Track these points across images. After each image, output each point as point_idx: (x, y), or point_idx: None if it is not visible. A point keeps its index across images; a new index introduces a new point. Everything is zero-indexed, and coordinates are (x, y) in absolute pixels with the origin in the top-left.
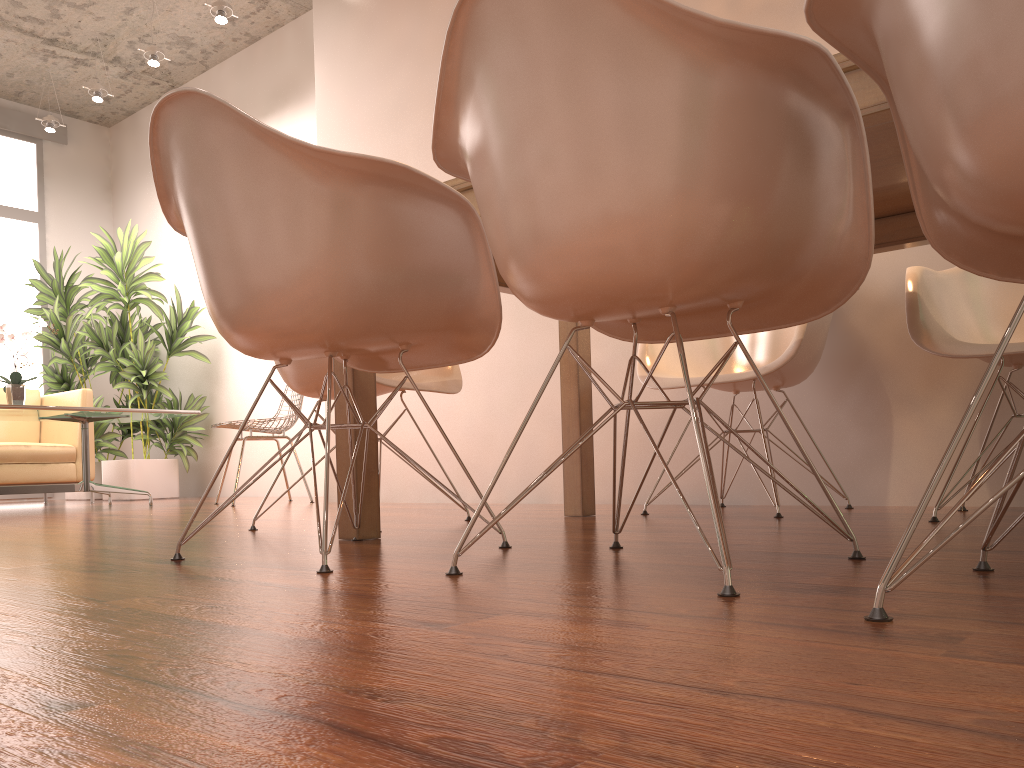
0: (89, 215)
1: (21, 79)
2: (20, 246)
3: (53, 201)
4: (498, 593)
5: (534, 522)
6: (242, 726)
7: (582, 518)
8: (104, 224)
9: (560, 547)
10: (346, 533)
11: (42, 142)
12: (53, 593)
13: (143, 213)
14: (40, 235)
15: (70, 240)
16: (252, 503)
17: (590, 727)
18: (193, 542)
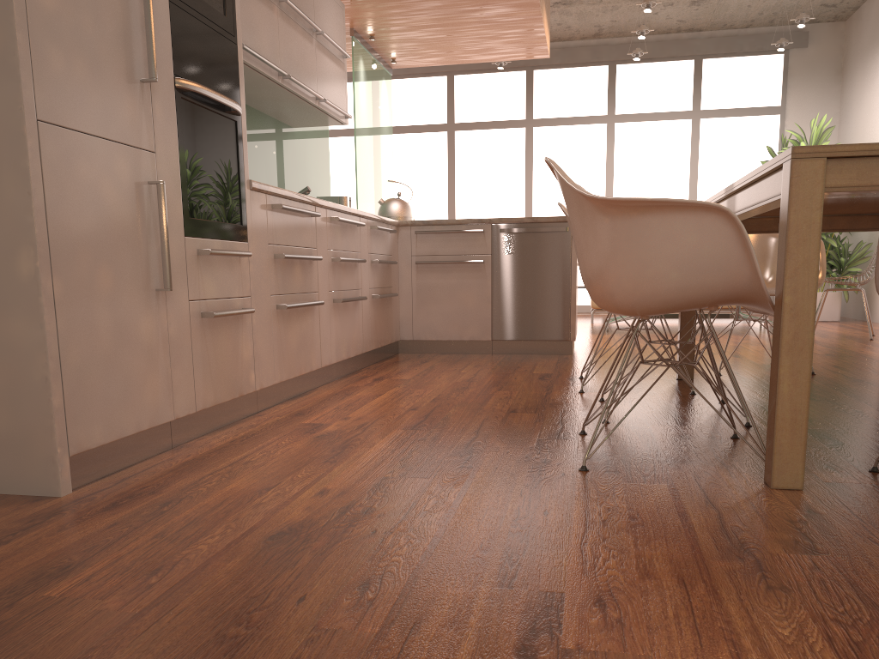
0: (820, 98)
1: (768, 14)
2: (765, 134)
3: (792, 94)
4: (570, 408)
5: (825, 382)
6: (417, 417)
7: (873, 383)
8: (832, 103)
9: (708, 398)
10: (676, 375)
11: (788, 51)
12: (502, 385)
13: (856, 91)
14: (780, 123)
15: (803, 122)
16: (834, 336)
17: (442, 428)
18: (629, 369)
